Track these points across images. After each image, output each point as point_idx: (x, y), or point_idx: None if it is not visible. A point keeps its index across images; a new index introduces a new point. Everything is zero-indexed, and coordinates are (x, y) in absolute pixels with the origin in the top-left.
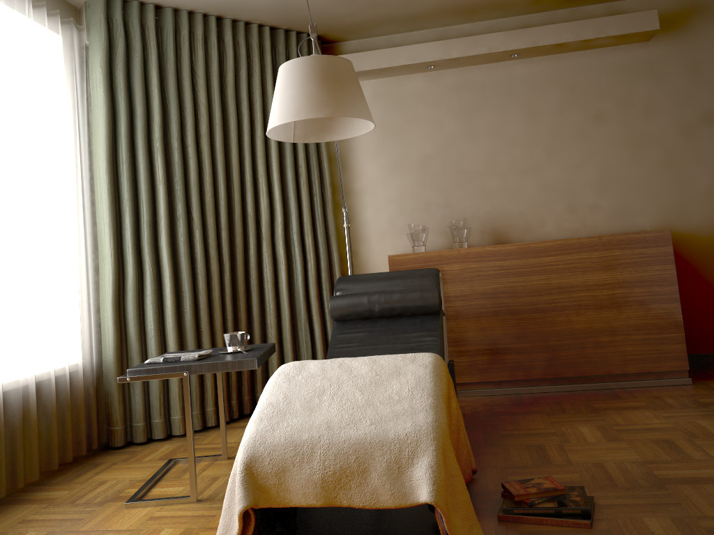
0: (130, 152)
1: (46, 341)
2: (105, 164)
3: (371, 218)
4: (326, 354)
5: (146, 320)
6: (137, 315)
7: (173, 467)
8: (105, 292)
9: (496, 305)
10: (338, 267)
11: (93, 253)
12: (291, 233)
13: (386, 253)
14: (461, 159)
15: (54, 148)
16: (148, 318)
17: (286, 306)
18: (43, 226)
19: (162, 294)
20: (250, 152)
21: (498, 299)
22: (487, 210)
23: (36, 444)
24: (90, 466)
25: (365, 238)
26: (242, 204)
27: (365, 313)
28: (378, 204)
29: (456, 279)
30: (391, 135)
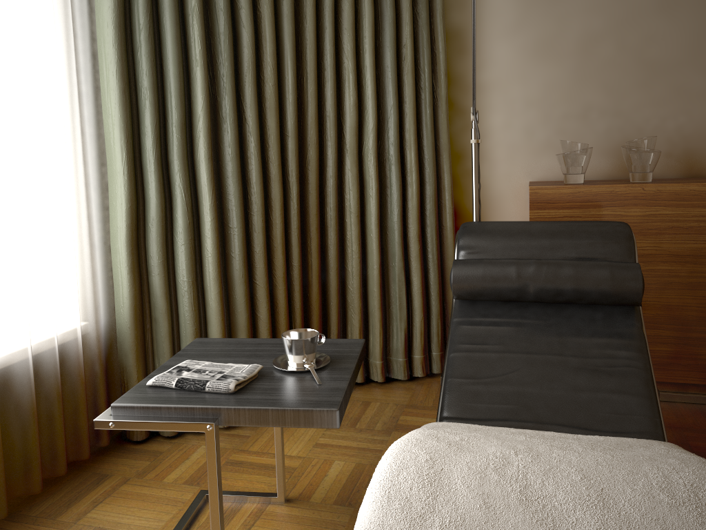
0: (151, 14)
1: (16, 309)
2: (112, 32)
3: (499, 126)
4: (426, 315)
5: (176, 268)
6: (163, 261)
7: (204, 510)
8: (117, 226)
9: (695, 274)
10: (449, 196)
11: (100, 167)
12: (387, 145)
13: (517, 178)
14: (647, 42)
15: (21, 1)
16: (180, 266)
17: (375, 249)
18: (4, 129)
19: (199, 230)
20: (333, 22)
21: (700, 266)
22: (680, 123)
23: (0, 468)
24: (92, 480)
25: (487, 154)
26: (318, 99)
27: (510, 295)
28: (511, 106)
29: (634, 230)
30: (540, 2)
